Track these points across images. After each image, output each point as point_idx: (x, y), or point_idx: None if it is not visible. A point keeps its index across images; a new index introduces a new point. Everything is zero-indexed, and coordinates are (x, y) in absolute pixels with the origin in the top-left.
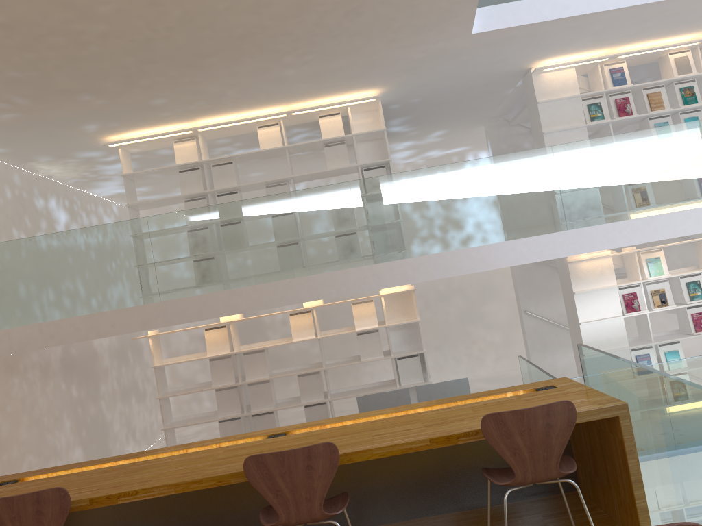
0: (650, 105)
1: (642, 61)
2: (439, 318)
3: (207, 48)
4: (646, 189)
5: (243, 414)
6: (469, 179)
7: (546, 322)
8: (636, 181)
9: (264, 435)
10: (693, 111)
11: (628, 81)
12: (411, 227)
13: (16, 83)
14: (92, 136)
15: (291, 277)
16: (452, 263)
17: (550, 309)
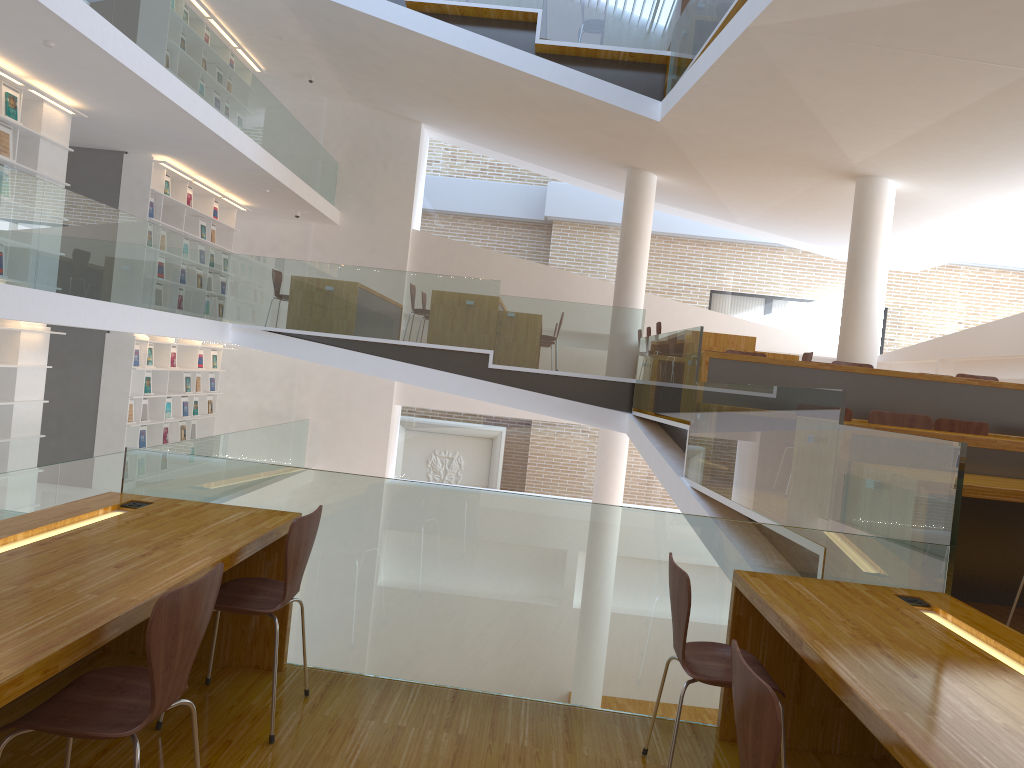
0: None
1: None
2: None
3: None
4: None
5: None
6: None
7: None
8: None
9: None
10: None
11: None
12: None
13: None
14: None
15: None
16: None
17: None
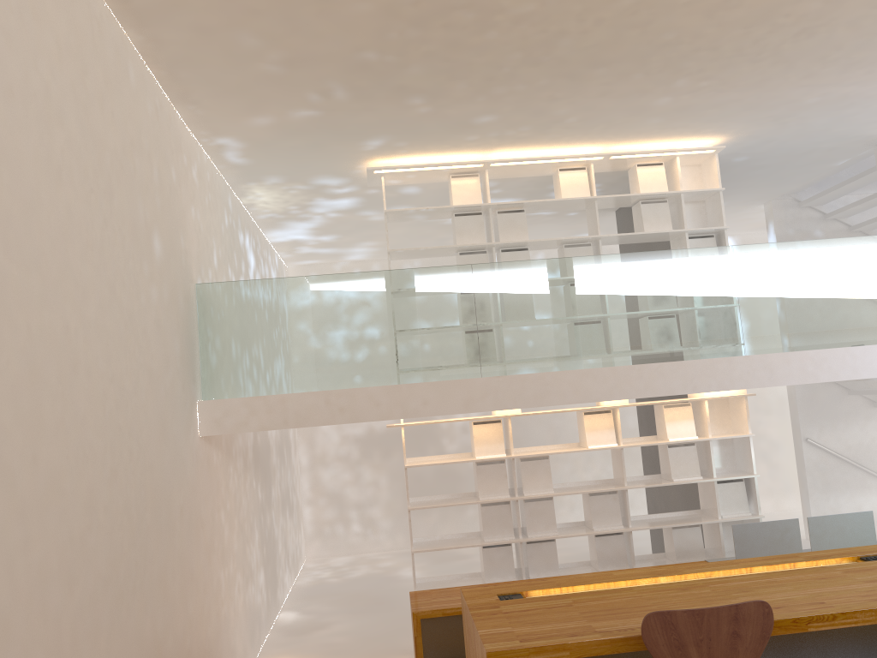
0: None
1: None
2: None
3: (612, 54)
4: None
5: (518, 539)
6: None
7: (831, 455)
8: None
9: (853, 557)
10: None
11: None
12: (806, 312)
13: (360, 69)
14: (359, 156)
15: (653, 361)
16: (863, 361)
17: (836, 439)
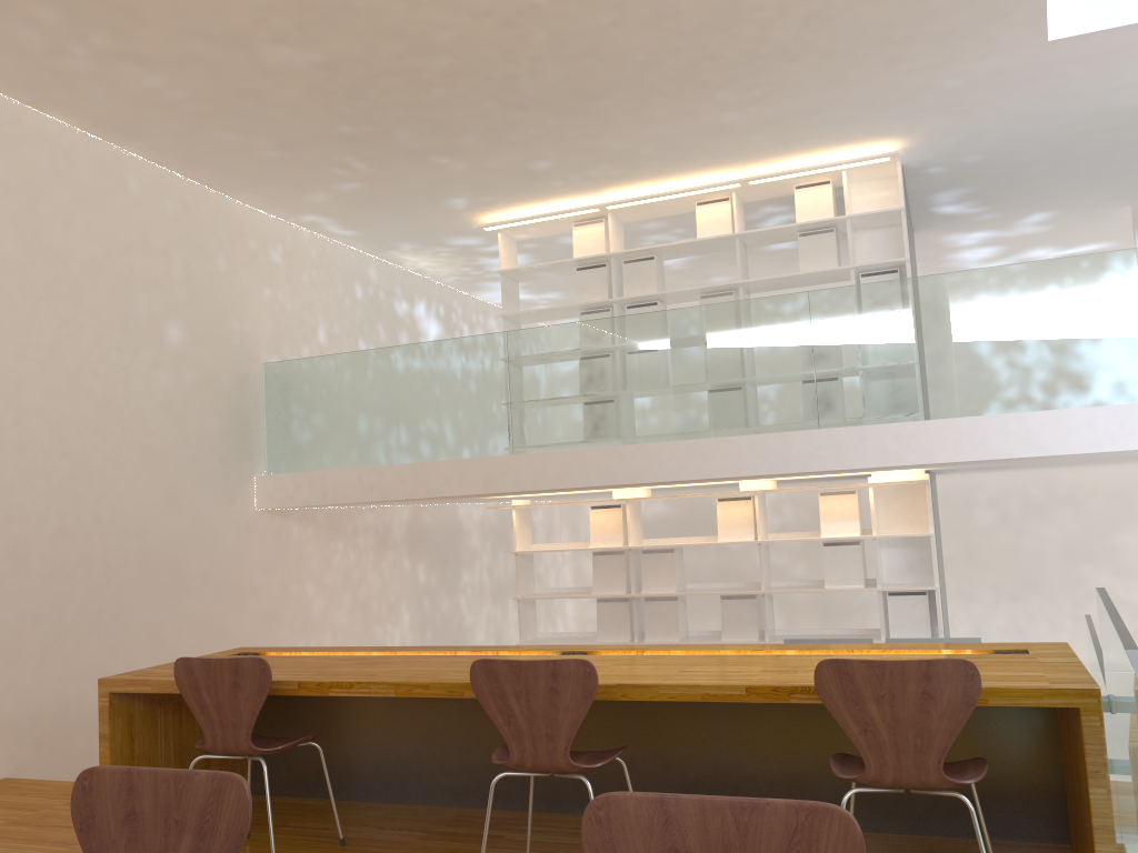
0: None
1: None
2: (1024, 545)
3: (595, 84)
4: None
5: (631, 642)
6: (1020, 296)
7: None
8: None
9: (558, 651)
10: None
11: None
12: (906, 372)
13: (351, 141)
14: (462, 215)
15: (700, 437)
16: (971, 438)
17: None
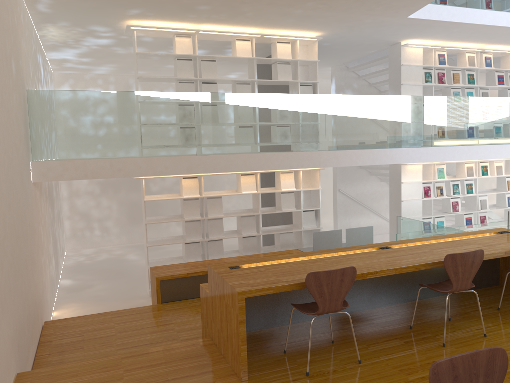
0: (454, 80)
1: (449, 52)
2: None
3: None
4: (469, 130)
5: (204, 239)
6: (389, 107)
7: (349, 198)
8: (465, 124)
9: (377, 247)
10: (470, 88)
11: (446, 63)
12: (355, 131)
13: None
14: (123, 17)
15: (283, 151)
16: (377, 156)
17: (352, 190)
